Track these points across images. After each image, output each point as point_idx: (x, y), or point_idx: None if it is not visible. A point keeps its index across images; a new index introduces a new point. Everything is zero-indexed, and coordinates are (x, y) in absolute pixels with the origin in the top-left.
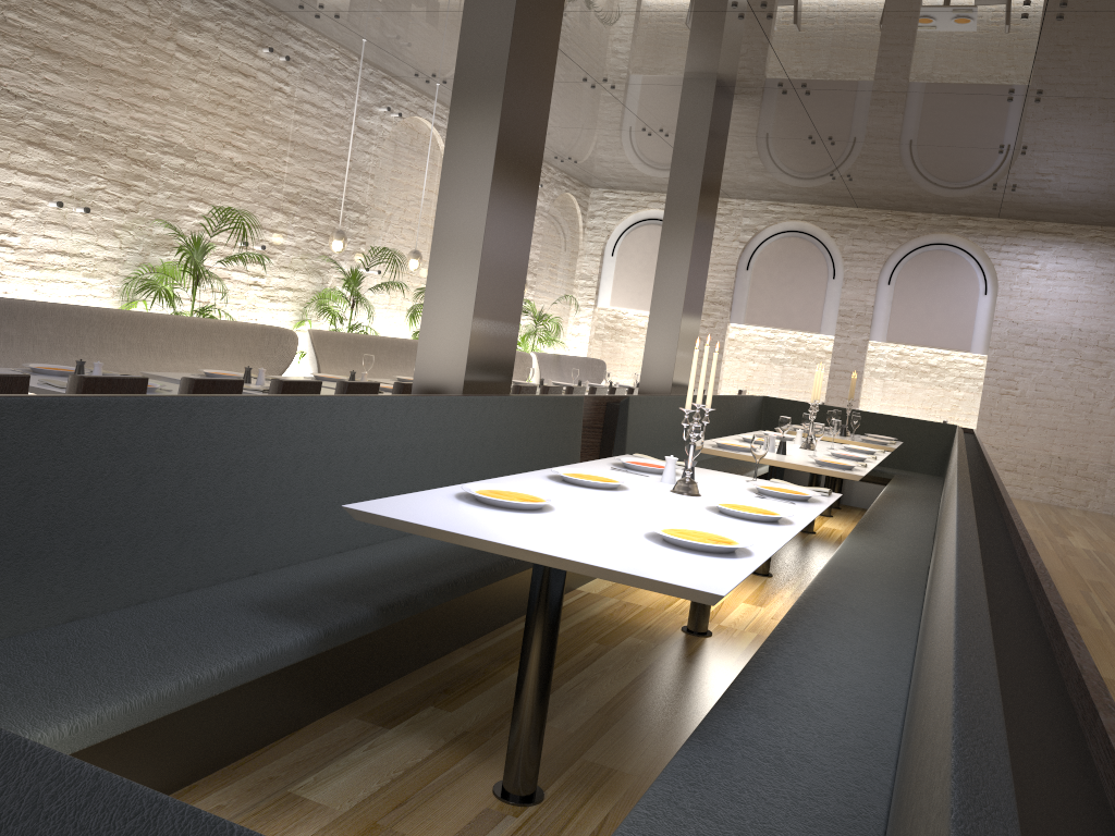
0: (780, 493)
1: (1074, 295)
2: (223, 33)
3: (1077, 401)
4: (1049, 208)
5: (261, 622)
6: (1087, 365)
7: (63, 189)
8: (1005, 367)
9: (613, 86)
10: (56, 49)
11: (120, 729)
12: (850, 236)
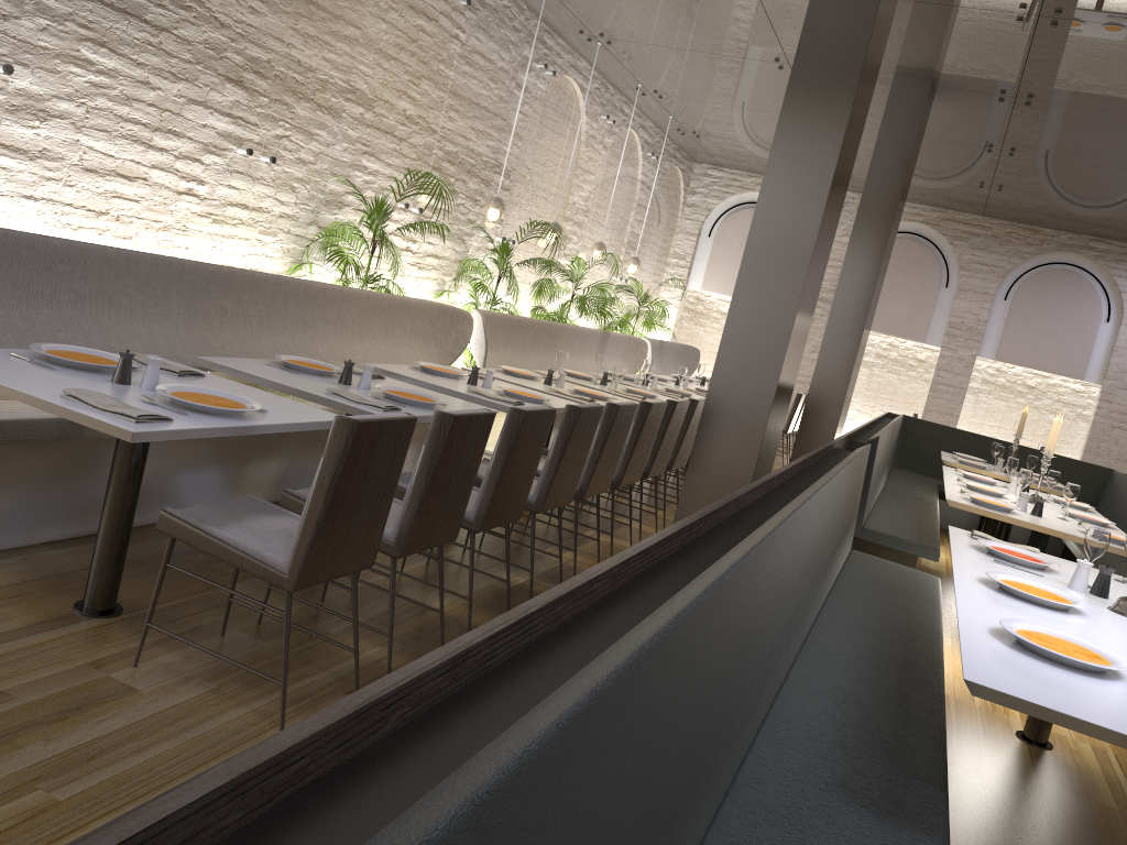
0: None
1: None
2: None
3: None
4: None
5: (882, 829)
6: None
7: (254, 135)
8: (1120, 400)
9: None
10: None
11: None
12: (971, 245)
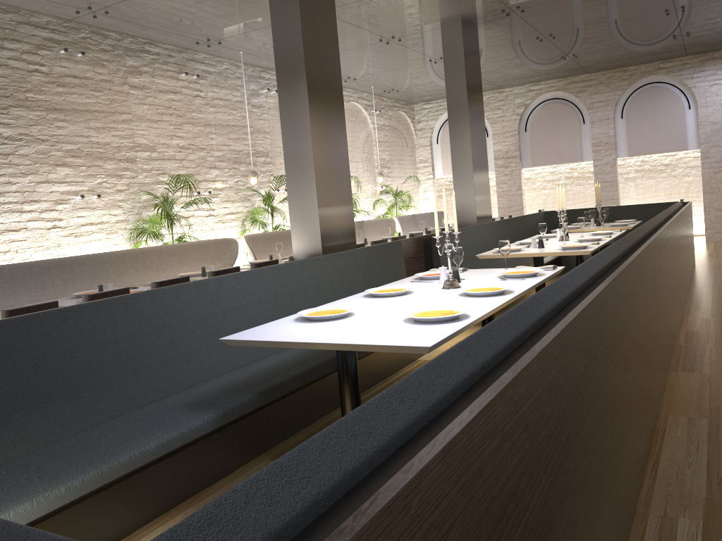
0: (515, 275)
1: None
2: (155, 71)
3: None
4: (718, 41)
5: (186, 413)
6: None
7: (82, 187)
8: (714, 154)
9: (399, 39)
10: (59, 107)
11: (97, 485)
12: (589, 93)
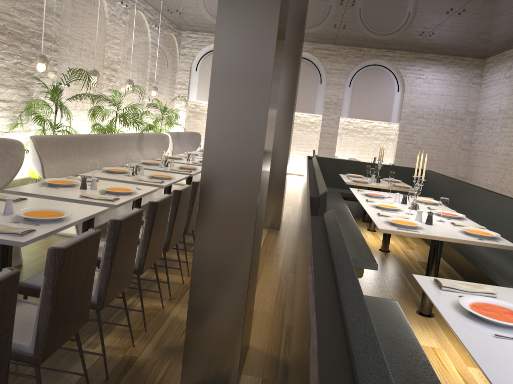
0: None
1: (441, 92)
2: None
3: (442, 145)
4: (438, 46)
5: None
6: (447, 127)
7: None
8: (408, 129)
9: None
10: None
11: None
12: (330, 60)
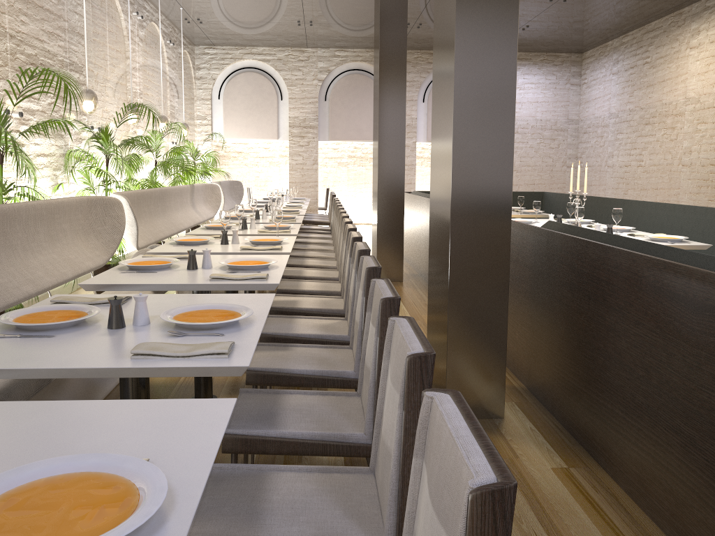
0: None
1: (535, 98)
2: None
3: (544, 165)
4: (529, 42)
5: None
6: (547, 141)
7: None
8: None
9: None
10: None
11: None
12: None
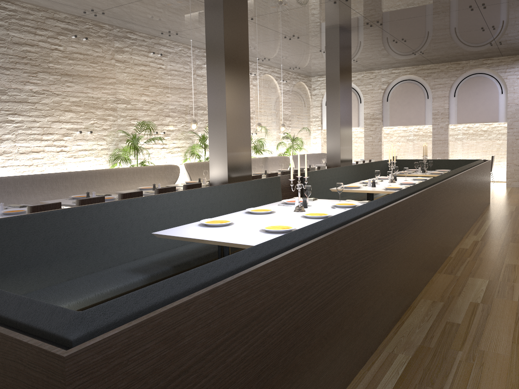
0: (341, 205)
1: None
2: (133, 51)
3: None
4: None
5: (129, 274)
6: None
7: (81, 126)
8: (516, 126)
9: (298, 37)
10: (69, 73)
11: (76, 308)
12: (432, 78)
